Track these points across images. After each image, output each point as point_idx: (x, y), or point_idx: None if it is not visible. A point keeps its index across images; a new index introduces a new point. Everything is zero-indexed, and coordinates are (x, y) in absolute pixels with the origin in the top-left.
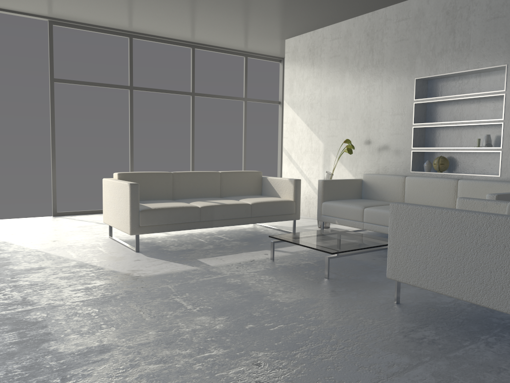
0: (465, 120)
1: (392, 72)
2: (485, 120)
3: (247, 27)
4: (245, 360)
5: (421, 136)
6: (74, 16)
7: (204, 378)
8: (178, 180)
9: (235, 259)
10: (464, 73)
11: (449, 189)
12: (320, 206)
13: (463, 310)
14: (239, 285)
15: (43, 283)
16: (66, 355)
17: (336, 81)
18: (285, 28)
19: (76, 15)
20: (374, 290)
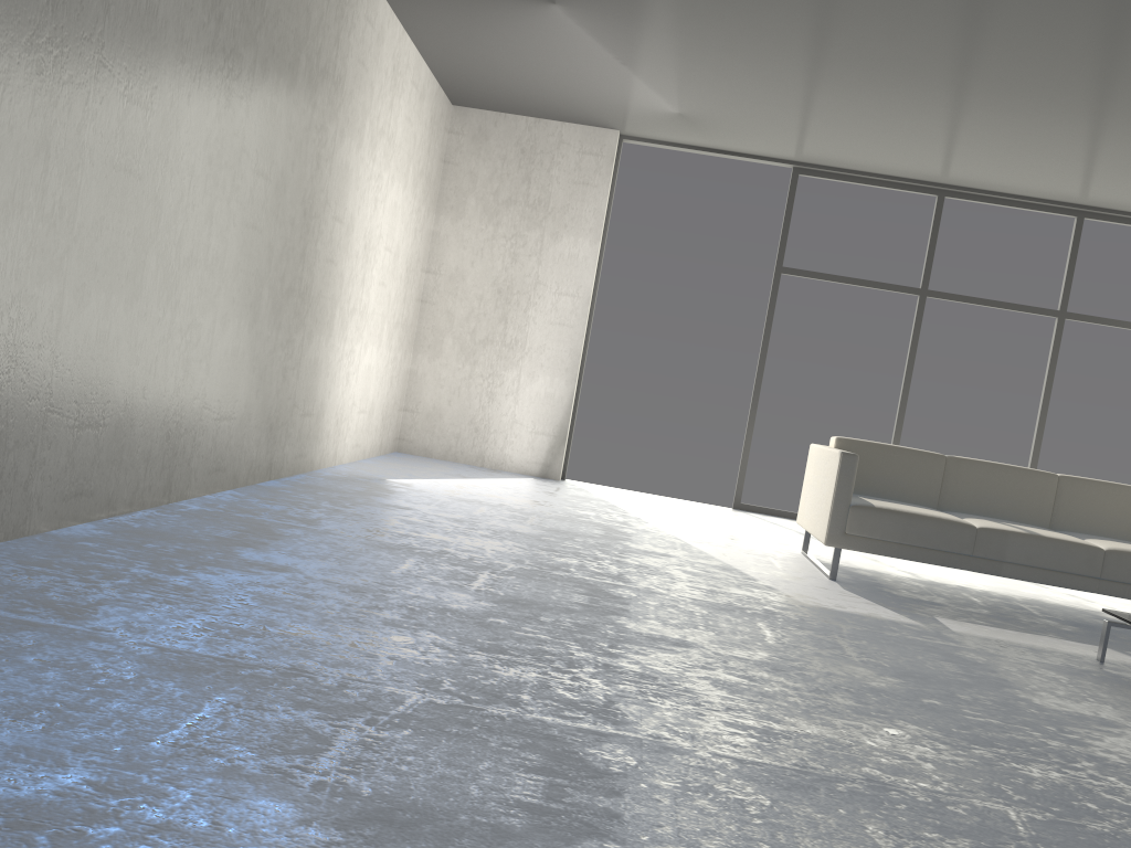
0: None
1: None
2: None
3: None
4: (876, 722)
5: None
6: (836, 158)
7: (792, 710)
8: (954, 473)
9: (1013, 637)
10: None
11: None
12: None
13: None
14: (978, 663)
15: (656, 568)
16: (631, 632)
17: None
18: None
19: (839, 156)
20: None
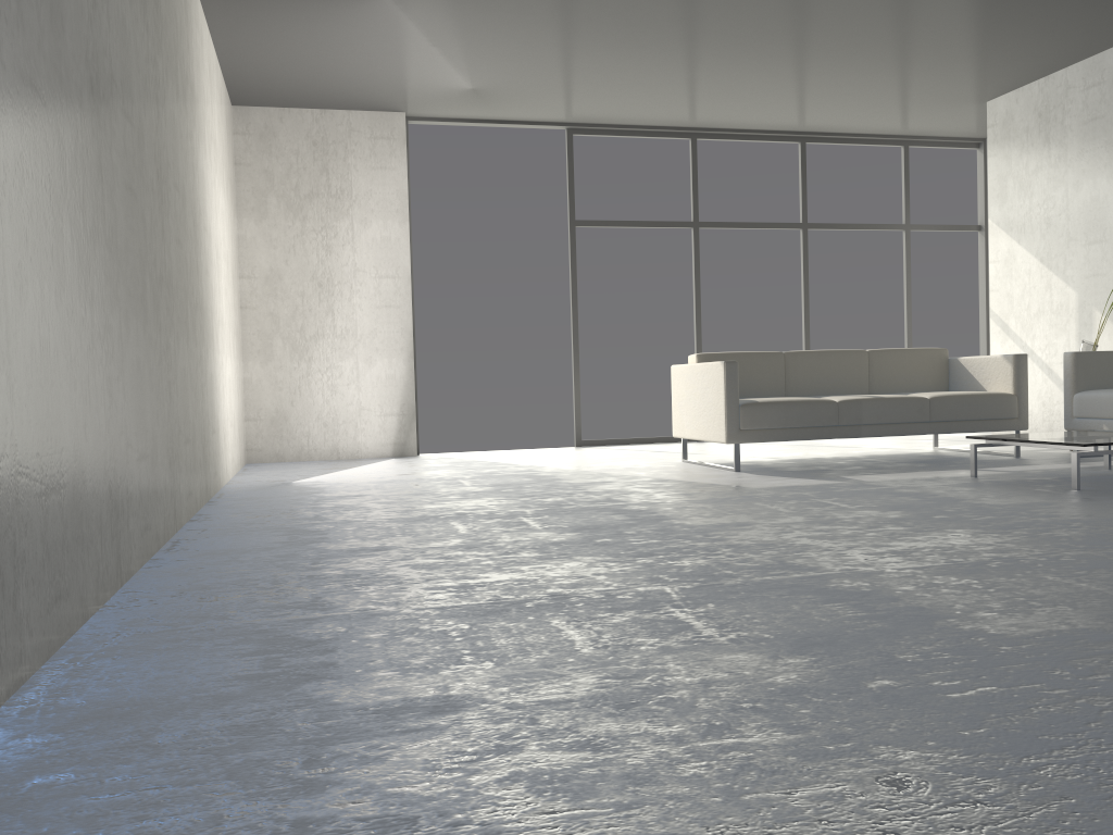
0: None
1: None
2: None
3: (908, 89)
4: (937, 533)
5: None
6: (607, 115)
7: (883, 539)
8: (793, 365)
9: (905, 476)
10: None
11: None
12: (1069, 401)
13: None
14: (918, 493)
15: (621, 490)
16: (697, 526)
17: (1098, 167)
18: (984, 80)
19: (610, 113)
20: None
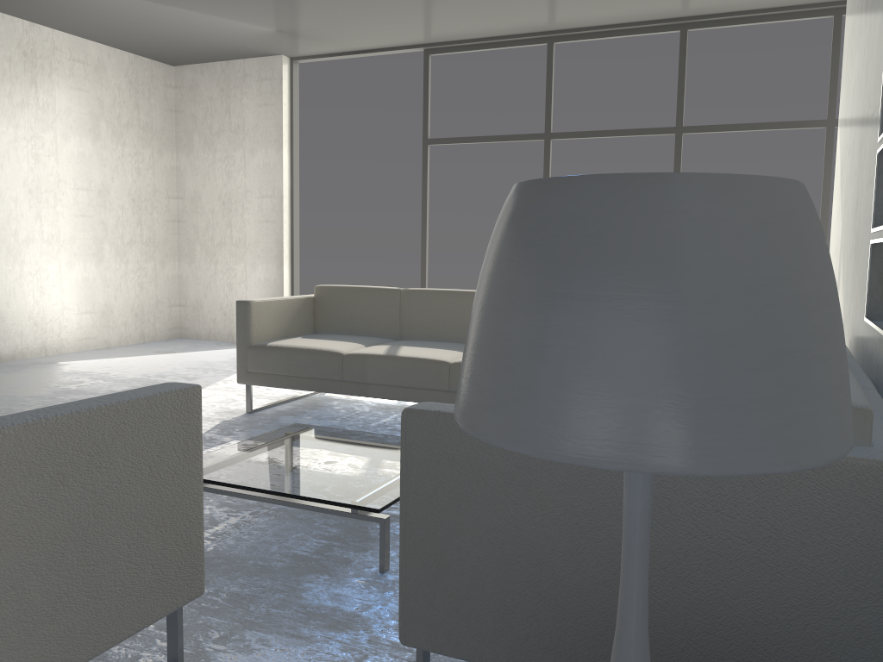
0: None
1: None
2: None
3: None
4: None
5: None
6: (436, 33)
7: None
8: (408, 304)
9: None
10: None
11: None
12: None
13: None
14: None
15: None
16: None
17: (858, 34)
18: None
19: (434, 31)
20: None
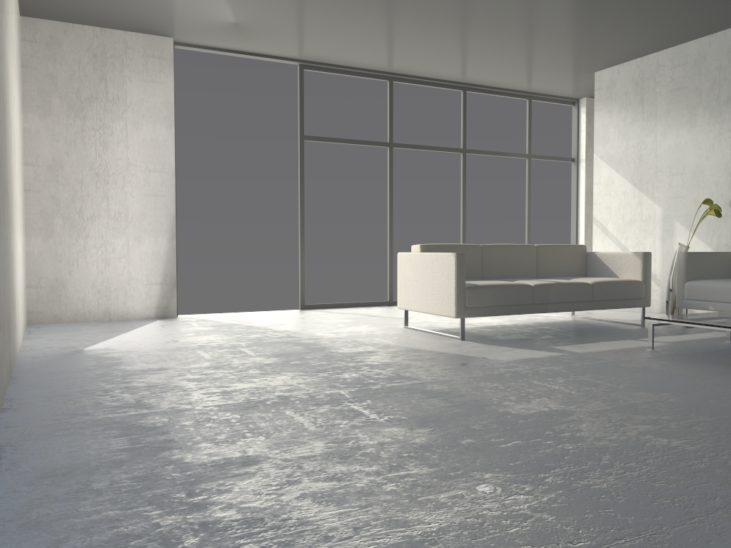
0: None
1: None
2: None
3: (551, 57)
4: None
5: None
6: (332, 56)
7: (720, 436)
8: (487, 255)
9: (600, 347)
10: None
11: None
12: (681, 287)
13: None
14: (642, 368)
15: (396, 363)
16: (526, 416)
17: (681, 122)
18: (602, 55)
19: (336, 55)
20: None
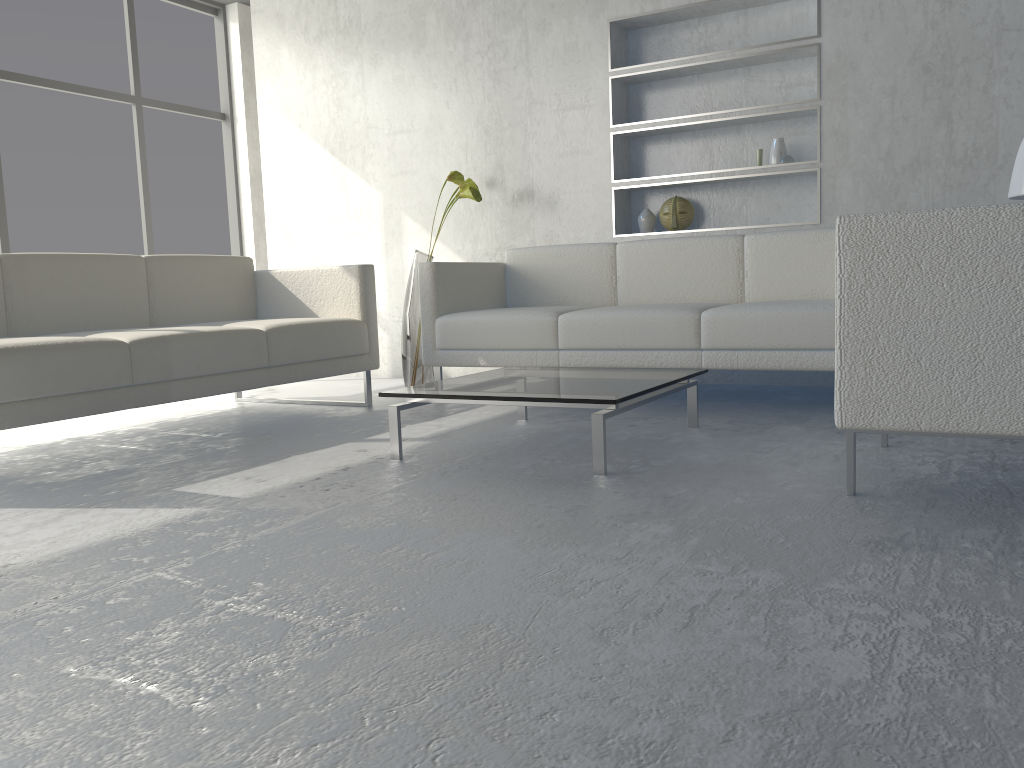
0: (735, 109)
1: (550, 8)
2: (779, 105)
3: None
4: (801, 762)
5: (624, 156)
6: None
7: None
8: (20, 279)
9: (292, 473)
10: (717, 8)
11: (726, 259)
12: (430, 328)
13: (1002, 483)
14: (396, 528)
15: None
16: None
17: (402, 38)
18: None
19: None
20: (754, 479)
